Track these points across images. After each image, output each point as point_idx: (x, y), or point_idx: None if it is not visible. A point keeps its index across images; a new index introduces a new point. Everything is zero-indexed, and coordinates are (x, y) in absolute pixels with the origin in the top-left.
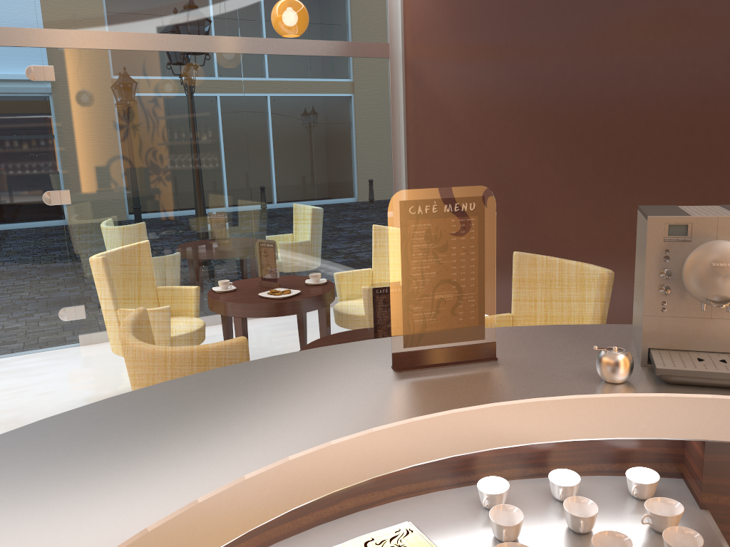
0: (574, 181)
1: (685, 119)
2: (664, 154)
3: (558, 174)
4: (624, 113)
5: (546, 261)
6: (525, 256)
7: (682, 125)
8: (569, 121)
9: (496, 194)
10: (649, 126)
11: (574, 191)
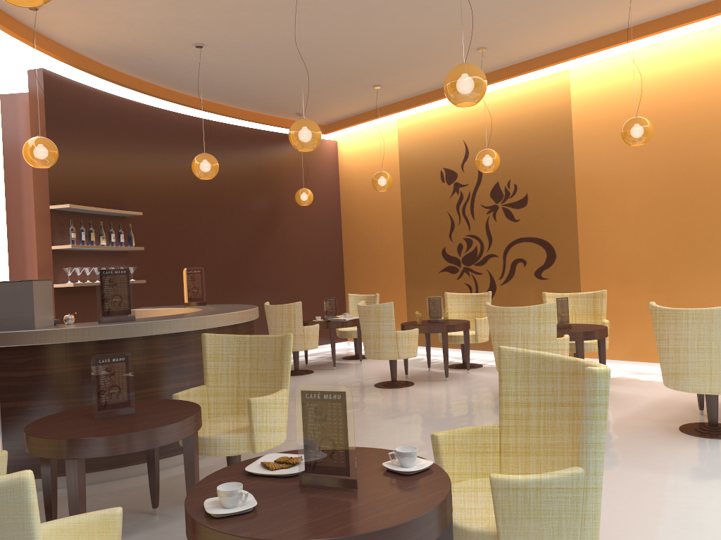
0: None
1: None
2: None
3: None
4: None
5: None
6: None
7: None
8: None
9: None
10: None
11: None
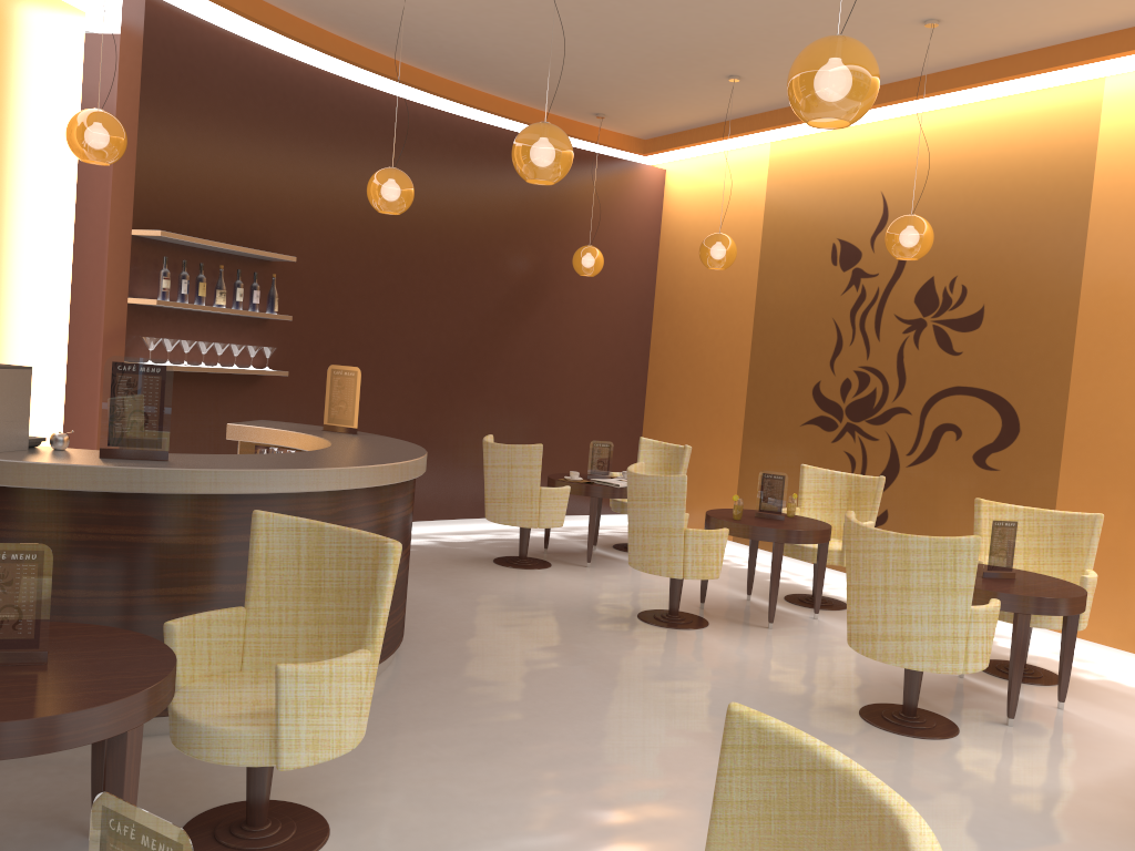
0: None
1: None
2: None
3: None
4: None
5: None
6: None
7: None
8: None
9: None
10: None
11: None
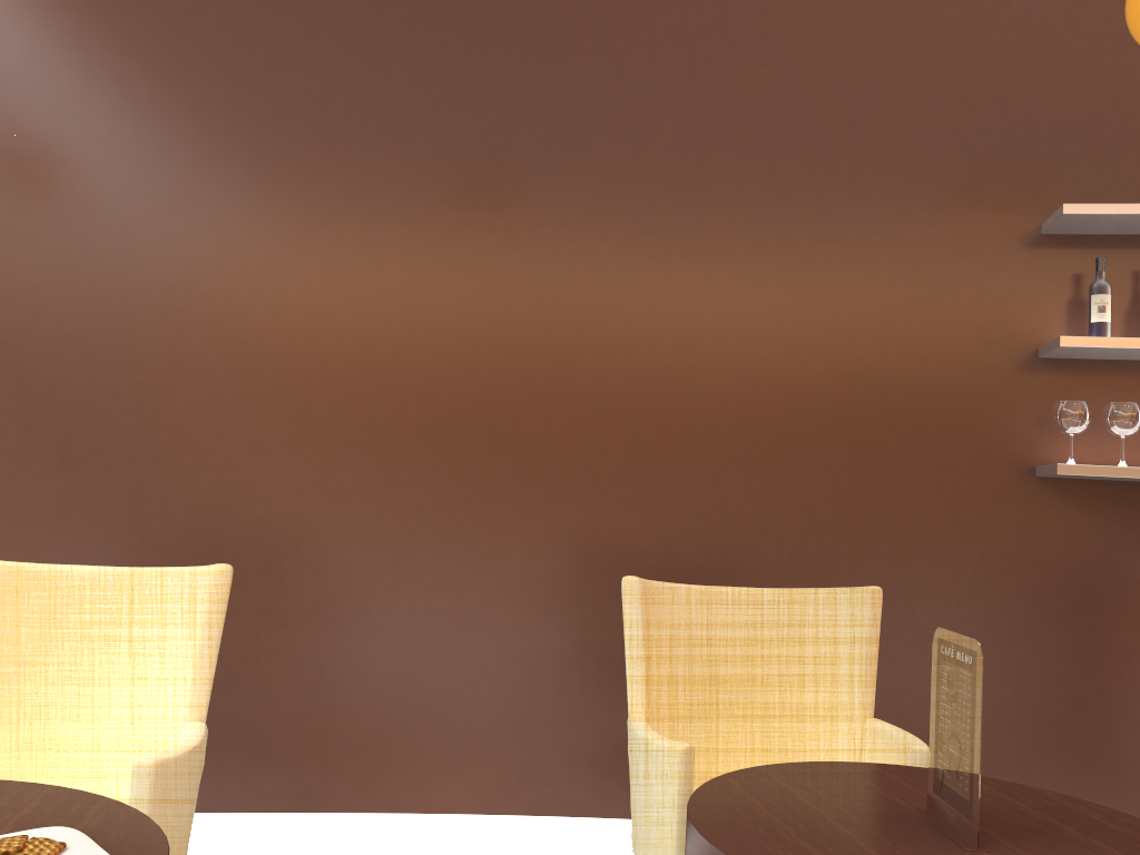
0: (365, 453)
1: (644, 366)
2: (601, 416)
3: (312, 436)
4: (505, 339)
5: (667, 590)
6: (644, 583)
7: (638, 374)
8: (353, 333)
9: (64, 477)
10: (567, 368)
11: (362, 473)
